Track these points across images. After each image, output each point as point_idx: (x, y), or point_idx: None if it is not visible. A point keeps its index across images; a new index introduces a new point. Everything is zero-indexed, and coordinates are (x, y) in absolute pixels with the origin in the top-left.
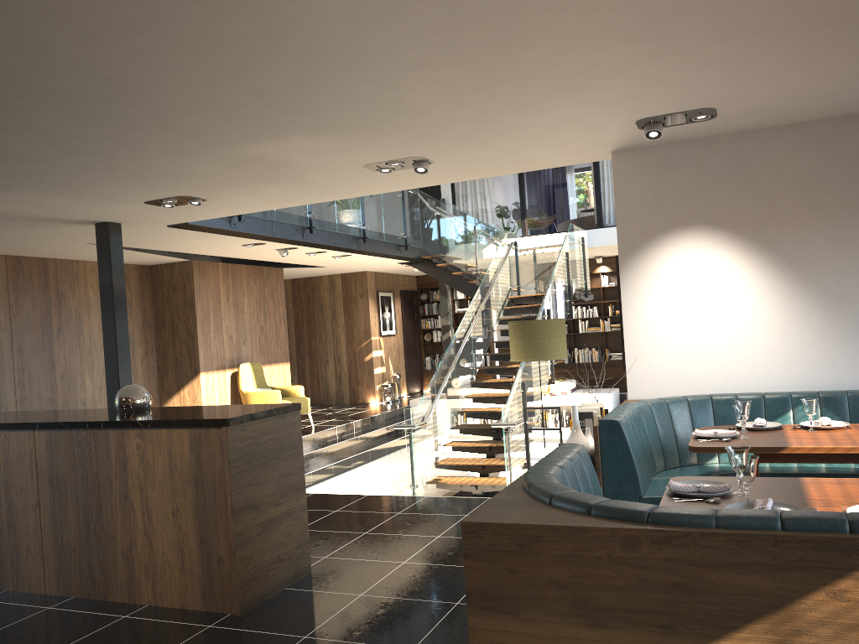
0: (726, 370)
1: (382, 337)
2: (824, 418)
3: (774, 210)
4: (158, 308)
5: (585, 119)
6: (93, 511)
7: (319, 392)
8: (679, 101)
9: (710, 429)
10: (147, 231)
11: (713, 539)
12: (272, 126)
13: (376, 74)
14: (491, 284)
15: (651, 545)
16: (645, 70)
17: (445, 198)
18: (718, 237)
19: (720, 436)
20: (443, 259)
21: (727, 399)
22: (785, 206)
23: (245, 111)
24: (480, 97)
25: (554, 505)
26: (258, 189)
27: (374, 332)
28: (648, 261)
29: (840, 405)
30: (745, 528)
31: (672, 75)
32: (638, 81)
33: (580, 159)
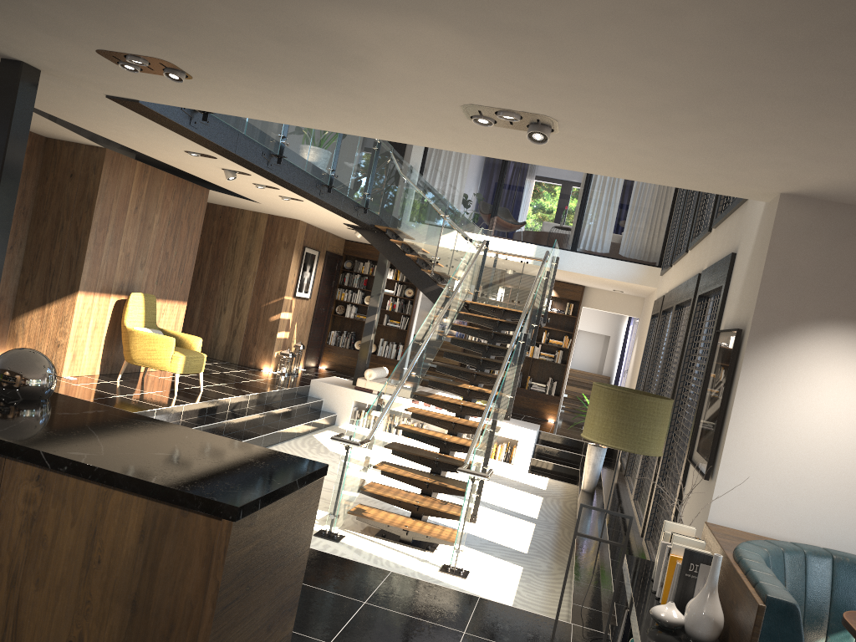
0: (849, 520)
1: (295, 298)
2: None
3: None
4: (44, 194)
5: (843, 144)
6: None
7: (205, 340)
8: None
9: None
10: (72, 93)
11: None
12: None
13: None
14: (458, 283)
15: None
16: None
17: (413, 166)
18: None
19: None
20: (399, 235)
21: (853, 564)
22: None
23: None
24: (789, 59)
25: None
26: (279, 88)
27: (289, 291)
28: (787, 351)
29: None
30: None
31: None
32: None
33: (727, 189)
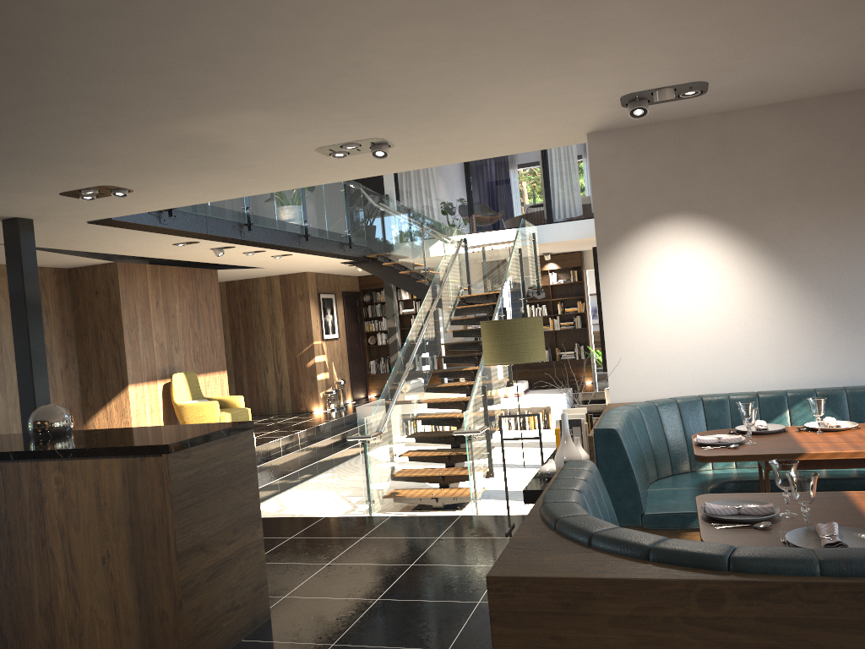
0: (715, 368)
1: (324, 341)
2: (828, 418)
3: (763, 195)
4: (80, 315)
5: (567, 93)
6: (3, 560)
7: (258, 401)
8: (673, 72)
9: (708, 434)
10: (64, 228)
11: (821, 591)
12: (212, 97)
13: (341, 28)
14: (442, 283)
15: (739, 601)
16: (647, 32)
17: (388, 194)
18: (704, 226)
19: (726, 442)
20: (389, 258)
21: (719, 400)
22: (774, 191)
23: (180, 76)
24: (457, 63)
25: (595, 547)
26: (193, 178)
27: (316, 336)
28: (628, 252)
29: (839, 403)
30: (860, 575)
31: (674, 38)
32: (636, 46)
33: (551, 143)
